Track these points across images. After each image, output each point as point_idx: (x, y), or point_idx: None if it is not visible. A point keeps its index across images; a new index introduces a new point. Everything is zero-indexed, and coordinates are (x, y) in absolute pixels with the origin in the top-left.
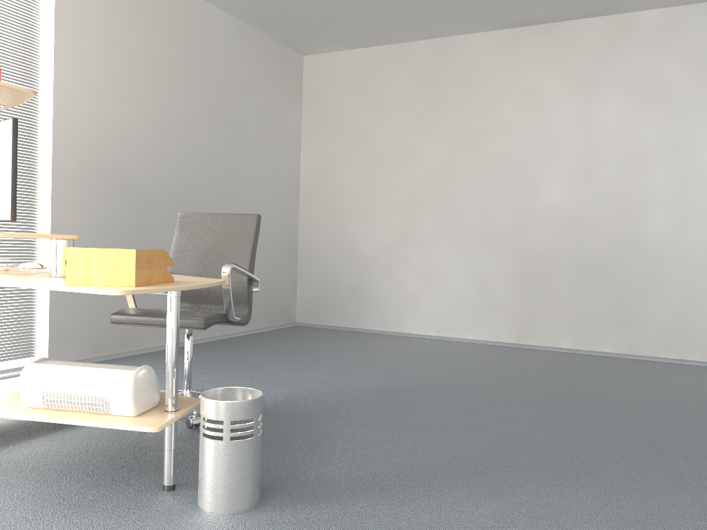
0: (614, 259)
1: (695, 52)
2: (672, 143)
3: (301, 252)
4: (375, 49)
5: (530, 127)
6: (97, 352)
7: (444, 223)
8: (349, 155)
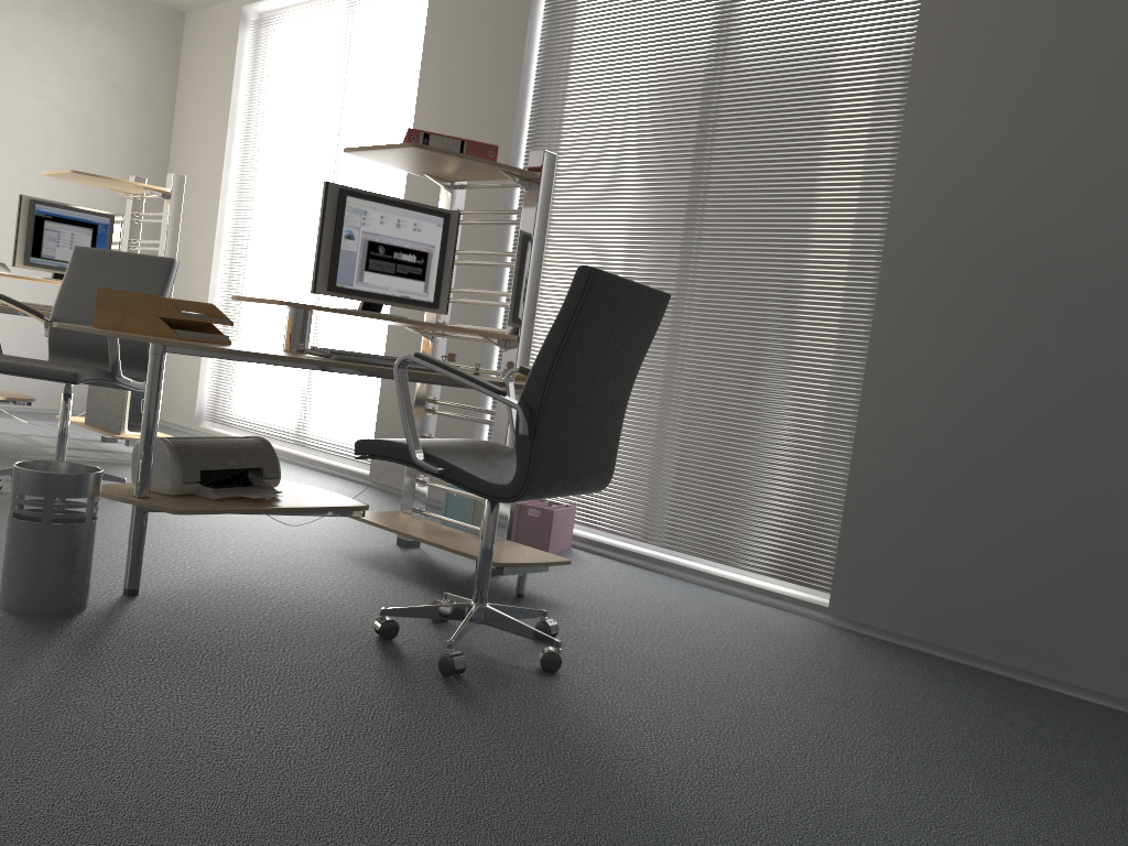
0: None
1: None
2: None
3: None
4: None
5: None
6: (933, 633)
7: None
8: None
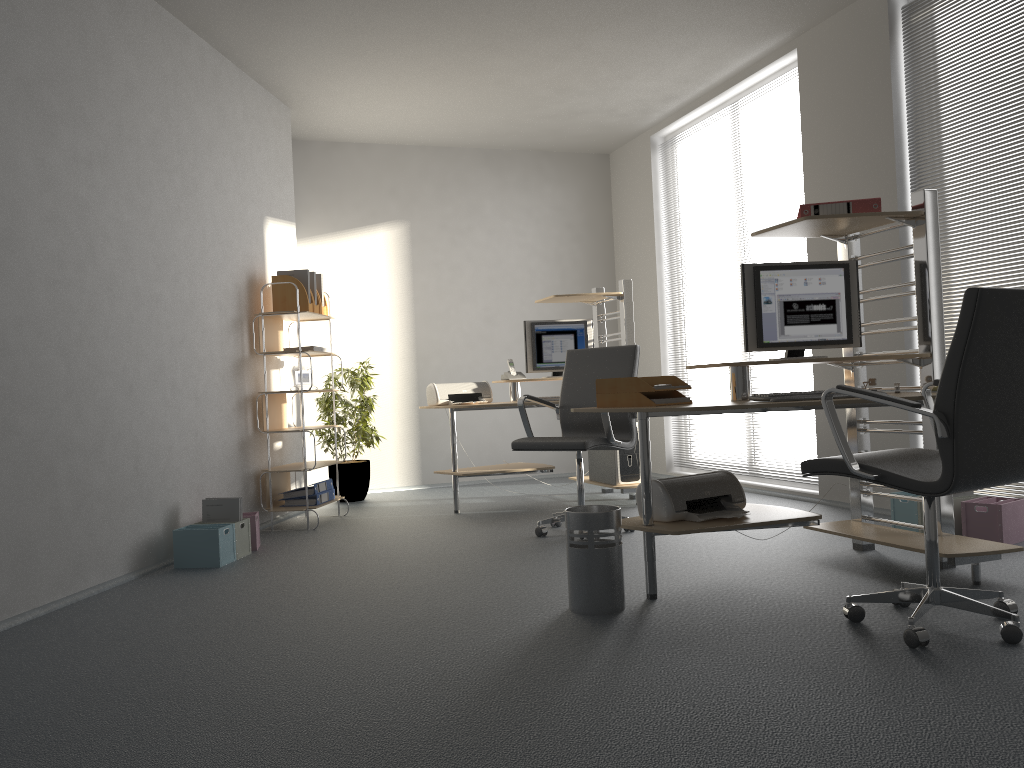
0: None
1: None
2: None
3: None
4: None
5: None
6: None
7: None
8: None
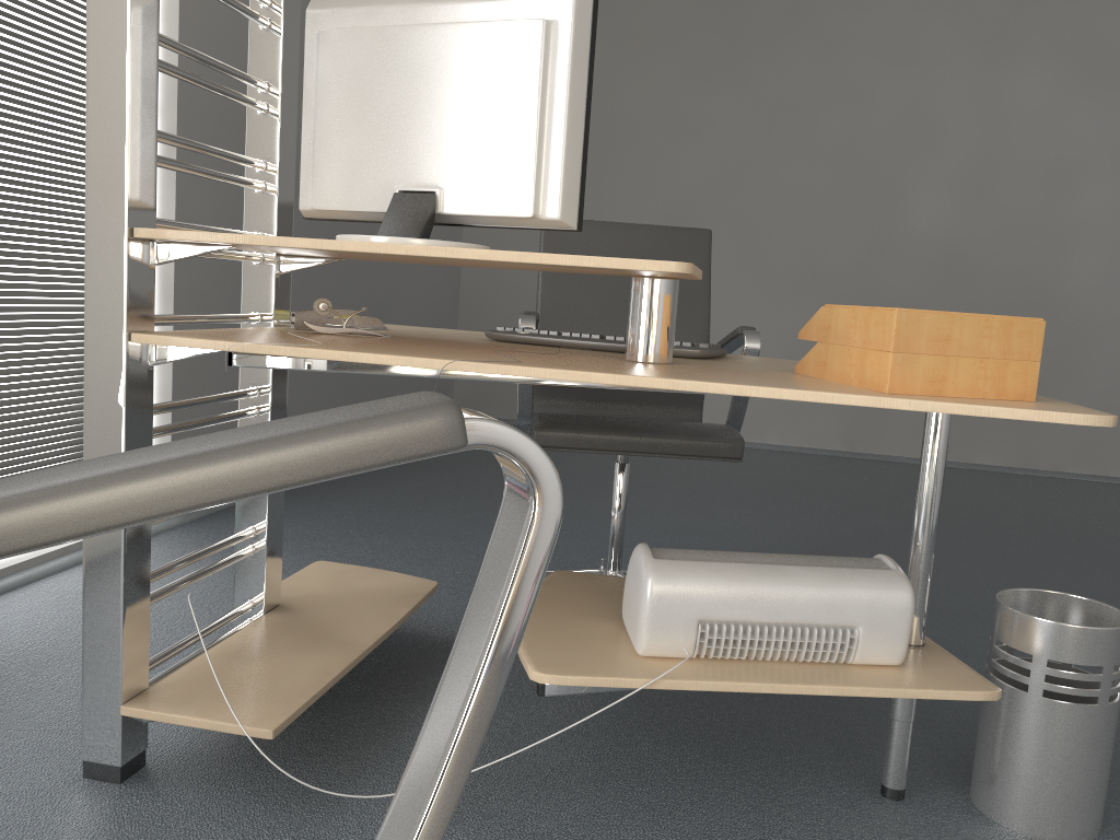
0: None
1: None
2: (1117, 145)
3: (466, 289)
4: None
5: (897, 99)
6: None
7: (738, 252)
8: None
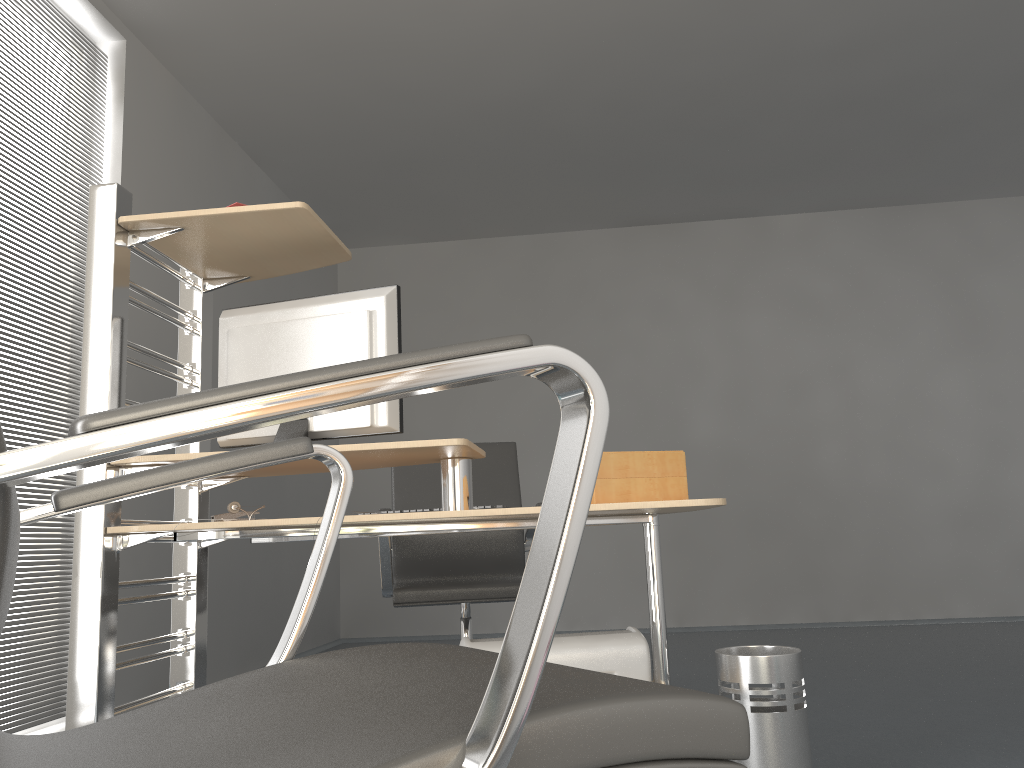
0: (788, 503)
1: (841, 262)
2: (832, 362)
3: None
4: (448, 244)
5: (666, 345)
6: None
7: None
8: None
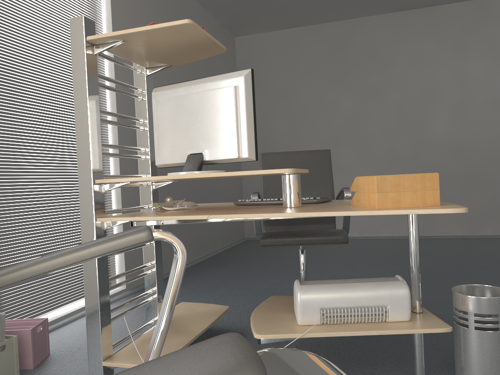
0: (488, 169)
1: None
2: None
3: (245, 184)
4: (294, 30)
5: (419, 81)
6: None
7: (359, 154)
8: (278, 109)
